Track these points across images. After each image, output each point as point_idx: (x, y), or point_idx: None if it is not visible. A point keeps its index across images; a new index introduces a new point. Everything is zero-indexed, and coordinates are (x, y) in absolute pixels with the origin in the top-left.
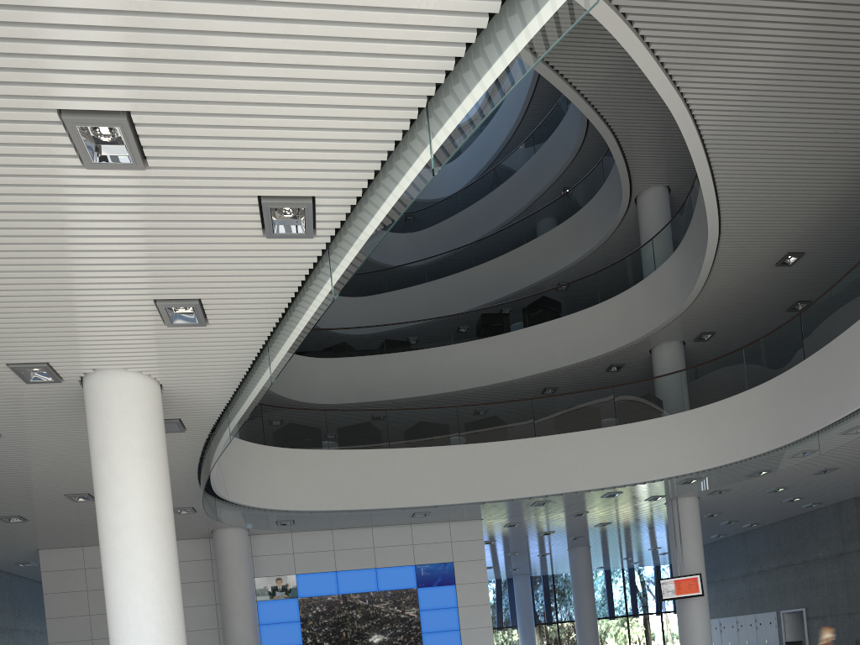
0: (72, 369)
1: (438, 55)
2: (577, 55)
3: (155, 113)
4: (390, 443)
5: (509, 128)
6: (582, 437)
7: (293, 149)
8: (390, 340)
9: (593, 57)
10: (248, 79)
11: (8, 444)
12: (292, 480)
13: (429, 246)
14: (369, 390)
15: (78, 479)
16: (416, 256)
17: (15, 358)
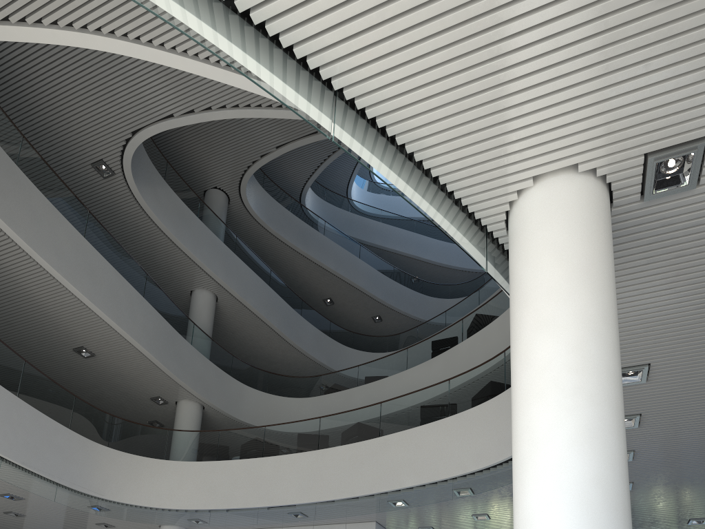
0: None
1: None
2: None
3: None
4: (263, 453)
5: None
6: (415, 432)
7: None
8: (362, 376)
9: None
10: None
11: None
12: (180, 485)
13: None
14: None
15: None
16: None
17: None
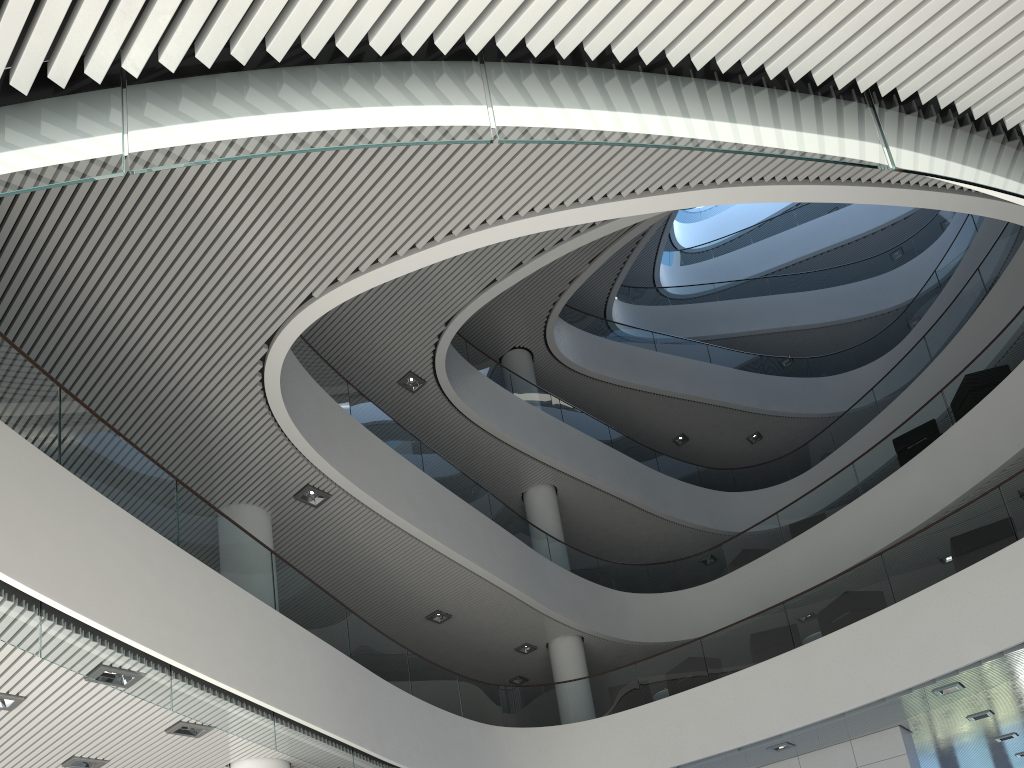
0: None
1: None
2: None
3: None
4: (709, 675)
5: None
6: (962, 579)
7: None
8: (787, 526)
9: None
10: None
11: None
12: (604, 751)
13: None
14: (769, 595)
15: None
16: None
17: None
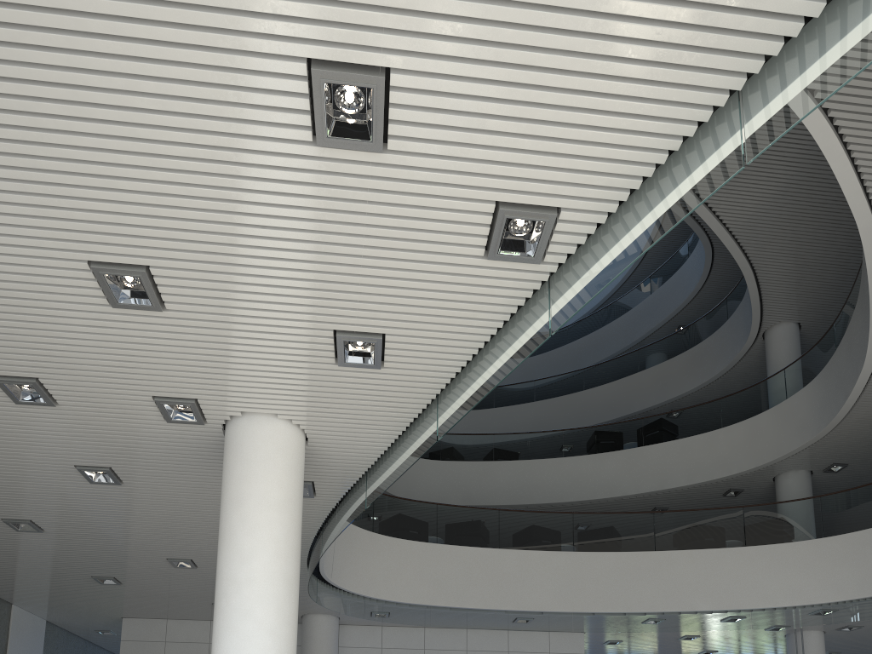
0: (219, 410)
1: (788, 13)
2: (729, 189)
3: (418, 74)
4: (500, 543)
5: (624, 272)
6: (707, 555)
7: (560, 140)
8: (500, 448)
9: (745, 192)
10: (544, 32)
11: (127, 494)
12: (396, 570)
13: (536, 371)
14: (474, 494)
15: (186, 542)
16: (523, 380)
17: (164, 390)
